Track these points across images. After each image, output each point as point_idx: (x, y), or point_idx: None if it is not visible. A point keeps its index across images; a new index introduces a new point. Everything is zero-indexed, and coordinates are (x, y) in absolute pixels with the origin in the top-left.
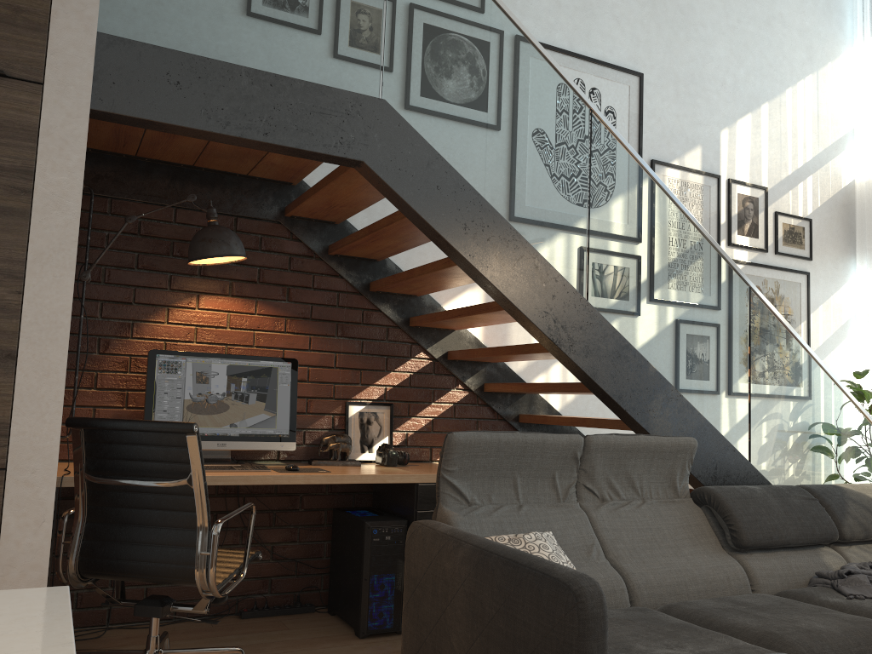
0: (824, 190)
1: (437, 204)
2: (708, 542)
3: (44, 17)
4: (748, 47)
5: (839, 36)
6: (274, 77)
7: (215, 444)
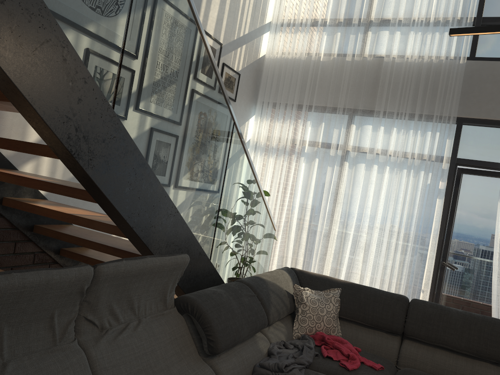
0: (249, 57)
1: None
2: (190, 353)
3: None
4: None
5: None
6: None
7: None
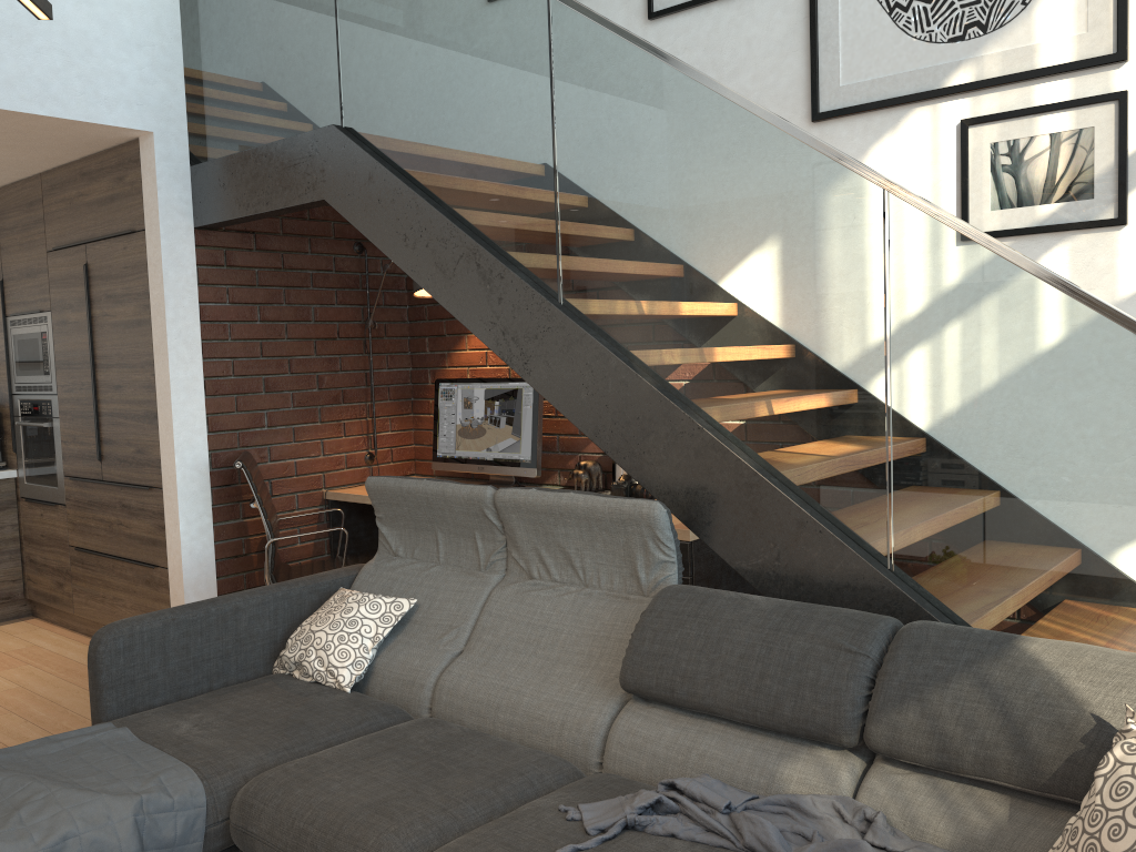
0: None
1: (380, 221)
2: (609, 670)
3: (140, 182)
4: None
5: None
6: (266, 147)
7: (476, 468)
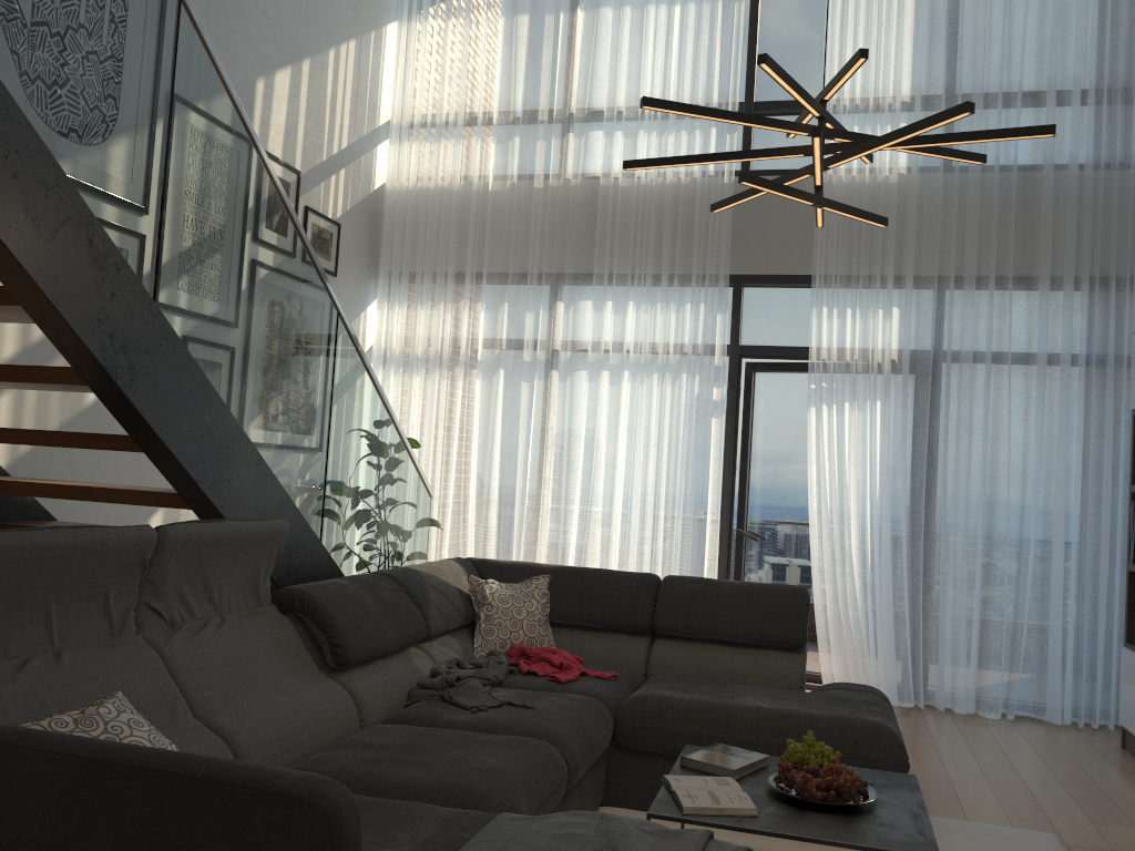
0: (355, 190)
1: None
2: (306, 665)
3: None
4: None
5: (385, 1)
6: None
7: None
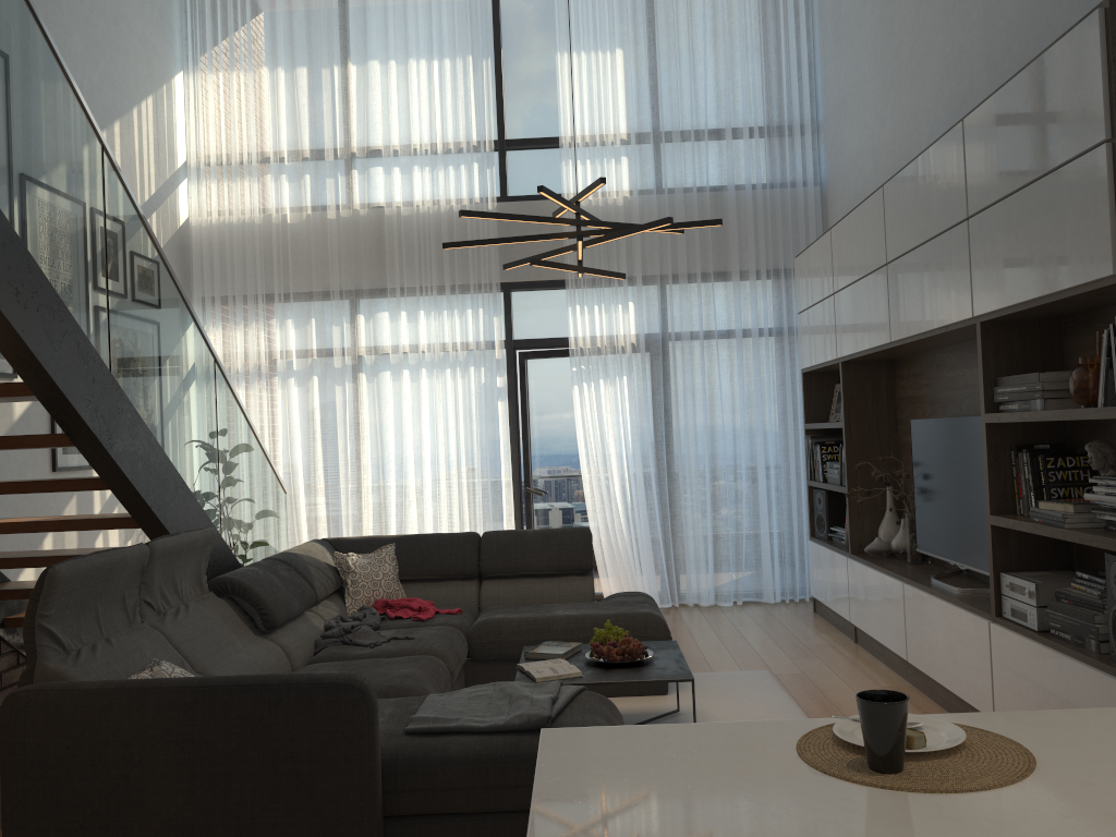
0: (166, 230)
1: None
2: (246, 631)
3: None
4: (102, 47)
5: (171, 55)
6: None
7: None
